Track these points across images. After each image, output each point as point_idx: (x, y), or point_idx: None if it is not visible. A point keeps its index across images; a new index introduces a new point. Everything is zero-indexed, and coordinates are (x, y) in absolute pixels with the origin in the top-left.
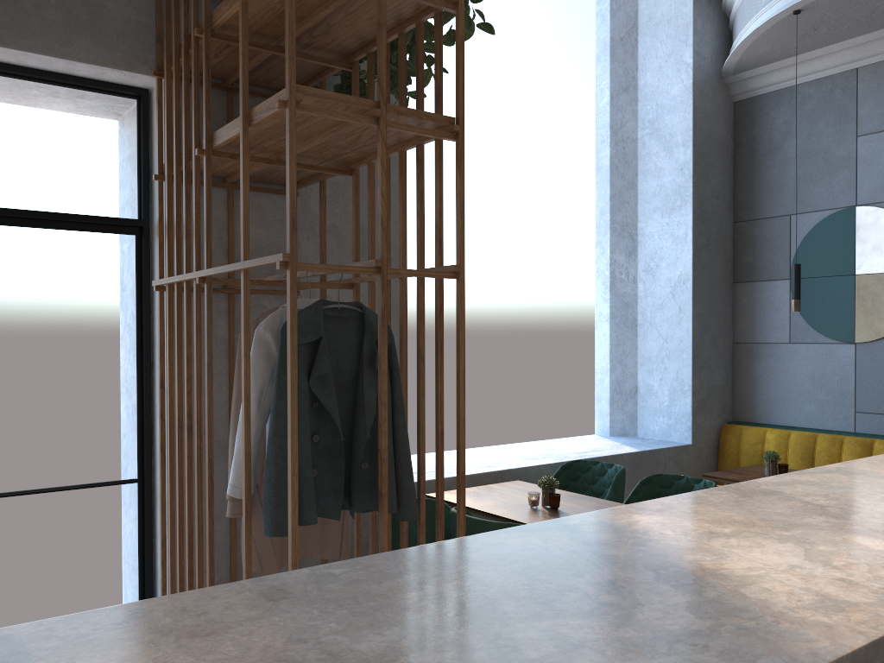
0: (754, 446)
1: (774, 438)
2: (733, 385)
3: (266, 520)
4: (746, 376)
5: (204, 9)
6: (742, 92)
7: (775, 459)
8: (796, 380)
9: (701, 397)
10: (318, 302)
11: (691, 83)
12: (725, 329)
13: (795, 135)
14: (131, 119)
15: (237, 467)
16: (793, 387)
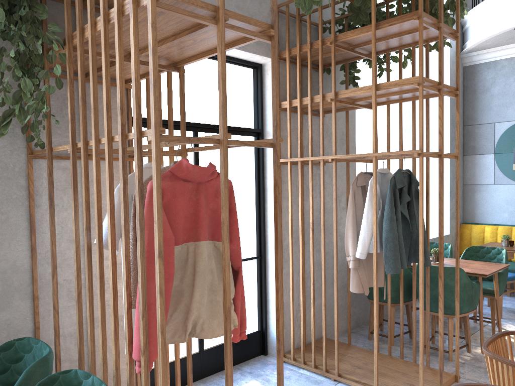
0: (479, 234)
1: (490, 229)
2: (463, 205)
3: (389, 266)
4: (470, 201)
5: (333, 33)
6: (469, 62)
7: (508, 238)
8: (497, 202)
9: (452, 211)
10: (400, 170)
11: (448, 57)
12: (460, 178)
13: (497, 84)
14: (237, 77)
15: (363, 245)
16: (496, 205)
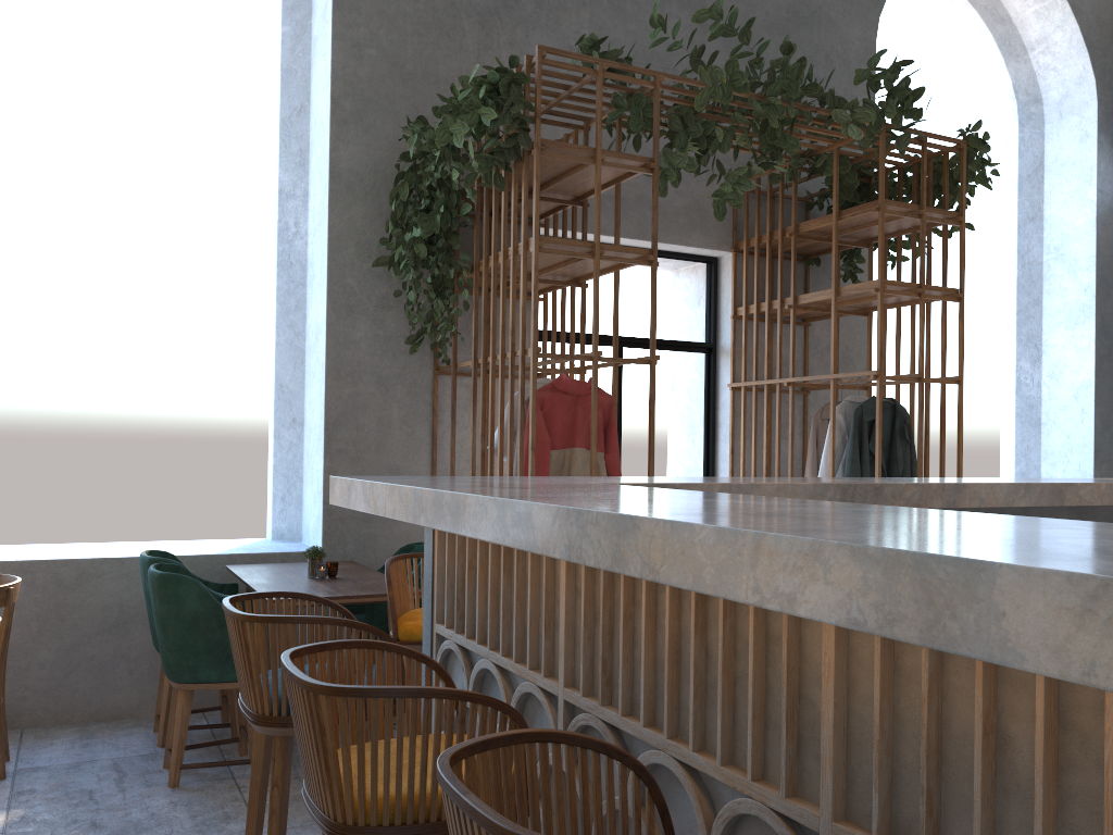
0: None
1: None
2: None
3: None
4: None
5: (793, 222)
6: None
7: None
8: None
9: None
10: (872, 397)
11: (1094, 217)
12: None
13: None
14: (690, 273)
15: None
16: None
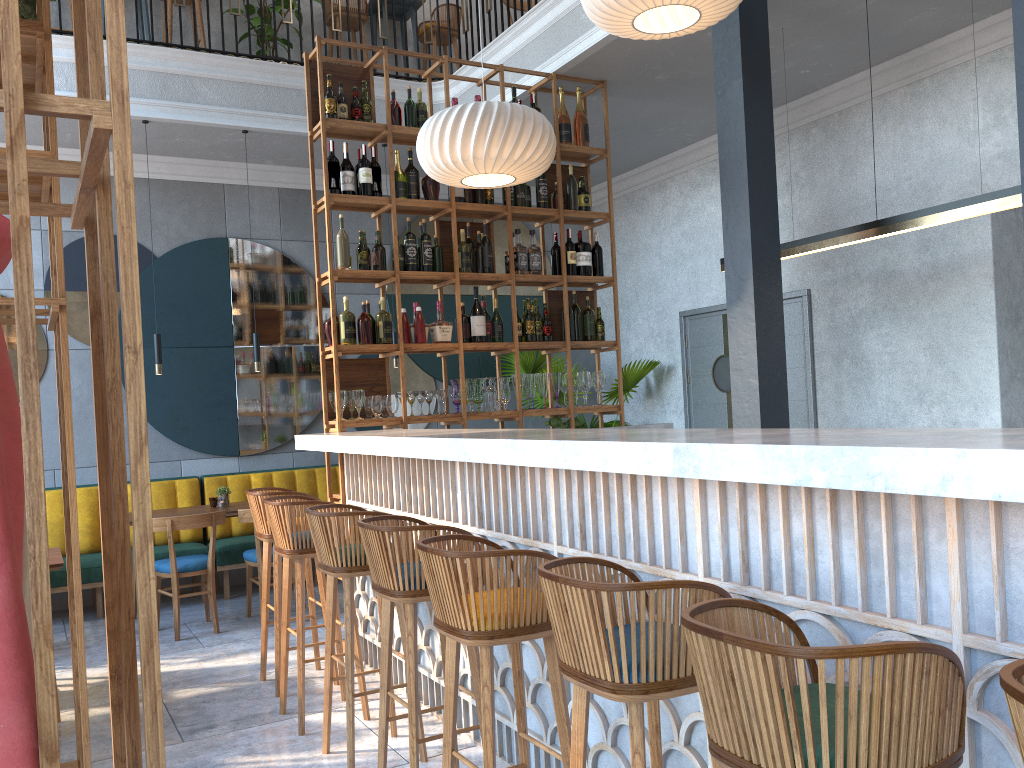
0: None
1: None
2: None
3: None
4: None
5: None
6: None
7: None
8: None
9: None
10: None
11: None
12: None
13: None
14: None
15: None
16: None
